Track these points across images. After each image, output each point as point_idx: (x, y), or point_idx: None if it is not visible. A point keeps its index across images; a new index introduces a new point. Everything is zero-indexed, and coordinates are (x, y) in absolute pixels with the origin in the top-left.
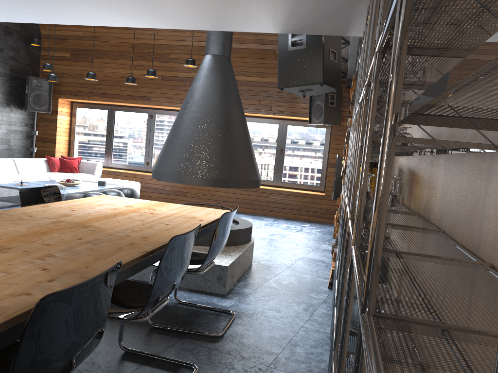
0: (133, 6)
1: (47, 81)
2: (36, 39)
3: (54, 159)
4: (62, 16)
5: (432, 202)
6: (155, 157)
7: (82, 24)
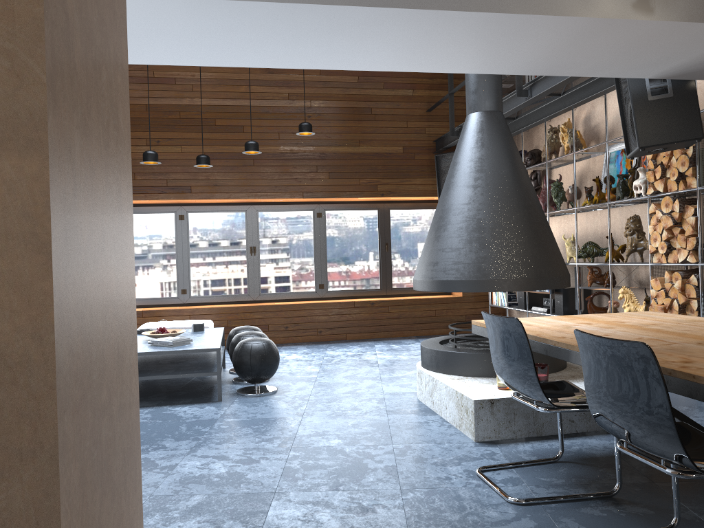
0: (548, 42)
1: None
2: None
3: None
4: (387, 56)
5: None
6: (195, 280)
7: (386, 69)
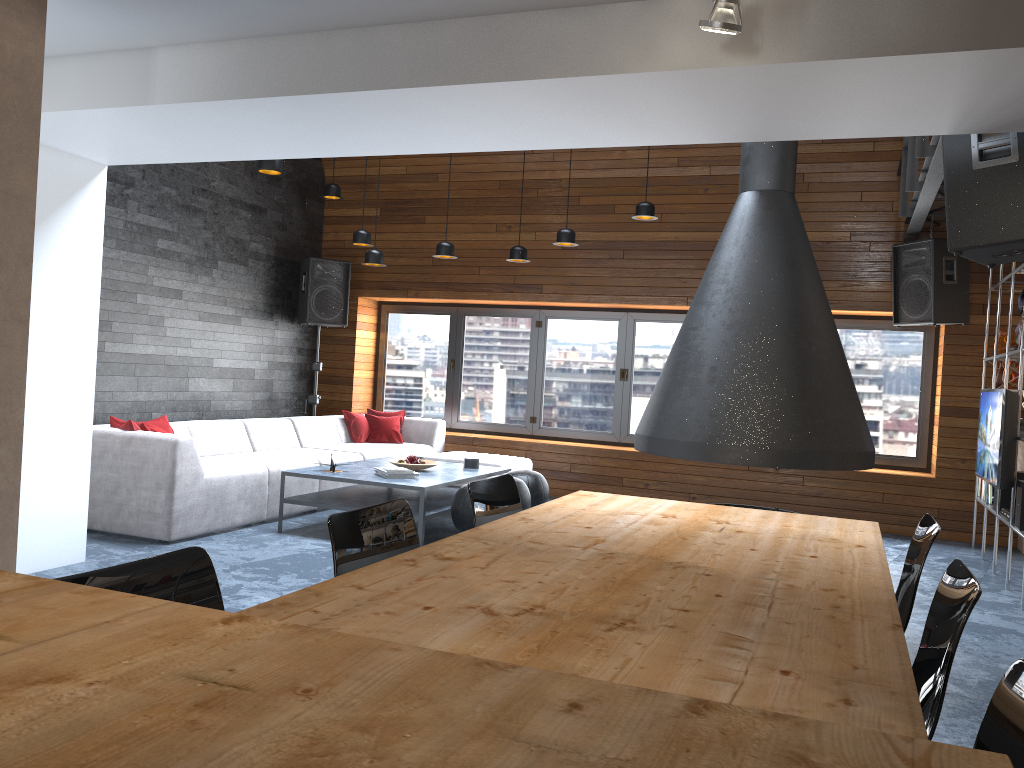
0: (663, 103)
1: (341, 266)
2: (334, 186)
3: (358, 416)
4: (491, 135)
5: None
6: (548, 406)
7: (519, 147)
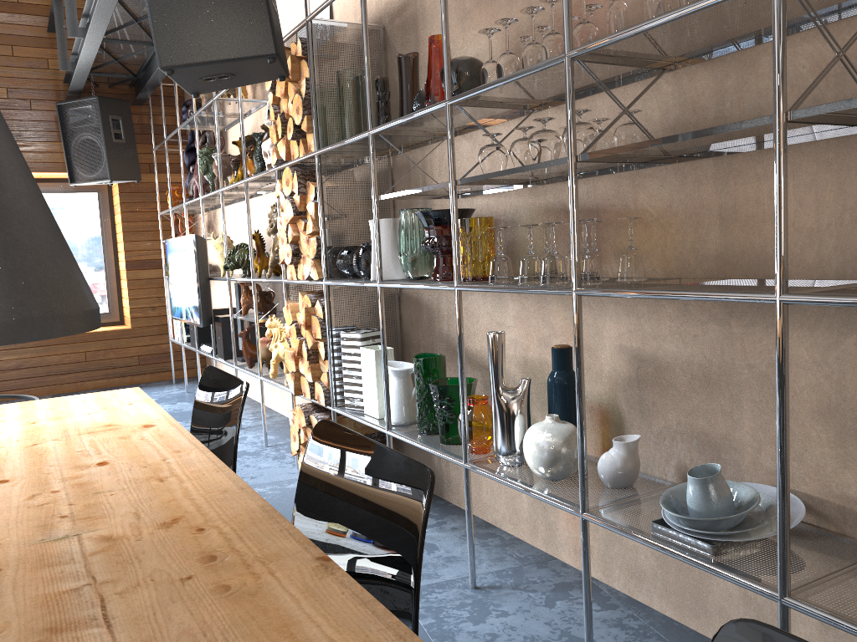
0: None
1: None
2: None
3: None
4: None
5: (771, 242)
6: None
7: None
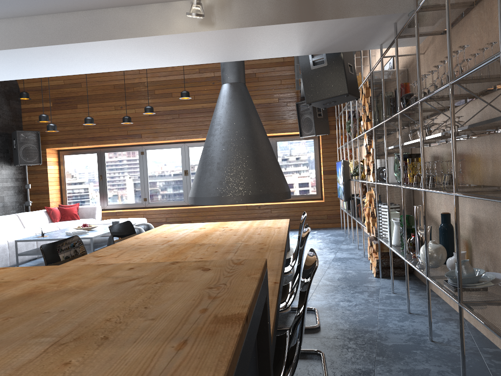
0: (178, 47)
1: (35, 133)
2: (25, 92)
3: (54, 208)
4: (101, 65)
5: None
6: (151, 192)
7: (116, 70)
